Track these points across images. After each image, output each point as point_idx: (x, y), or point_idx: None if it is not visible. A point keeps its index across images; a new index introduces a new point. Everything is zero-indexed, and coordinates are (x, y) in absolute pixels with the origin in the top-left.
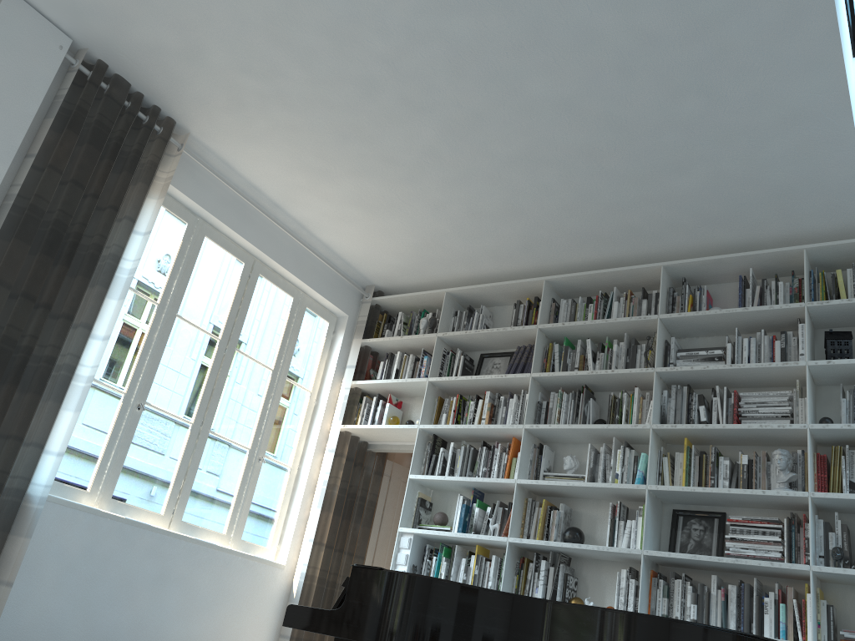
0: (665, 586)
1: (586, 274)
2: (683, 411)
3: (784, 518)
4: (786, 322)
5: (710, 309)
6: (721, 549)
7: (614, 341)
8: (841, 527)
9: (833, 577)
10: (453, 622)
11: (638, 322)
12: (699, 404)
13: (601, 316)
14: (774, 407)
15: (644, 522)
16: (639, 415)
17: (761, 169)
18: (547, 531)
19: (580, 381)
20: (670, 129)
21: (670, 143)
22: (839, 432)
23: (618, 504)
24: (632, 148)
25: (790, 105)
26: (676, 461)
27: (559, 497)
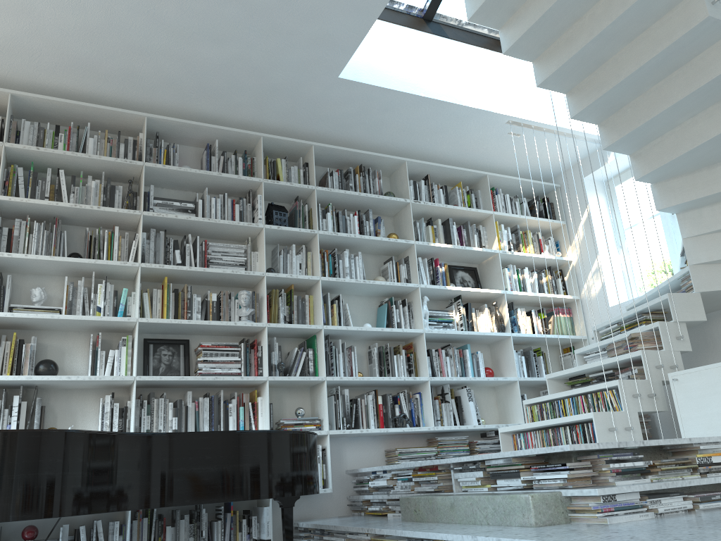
0: (148, 405)
1: (65, 102)
2: (160, 253)
3: (232, 343)
4: (240, 190)
5: (182, 166)
6: (189, 370)
7: (89, 177)
8: (277, 347)
9: (275, 383)
10: (92, 473)
11: (122, 165)
12: (175, 248)
13: (73, 149)
14: (234, 257)
15: (136, 351)
16: (120, 253)
17: (273, 67)
18: (16, 365)
19: (55, 212)
20: (238, 5)
21: (228, 17)
22: (282, 280)
23: (100, 335)
24: (194, 5)
25: (327, 30)
26: (155, 296)
27: (20, 329)
